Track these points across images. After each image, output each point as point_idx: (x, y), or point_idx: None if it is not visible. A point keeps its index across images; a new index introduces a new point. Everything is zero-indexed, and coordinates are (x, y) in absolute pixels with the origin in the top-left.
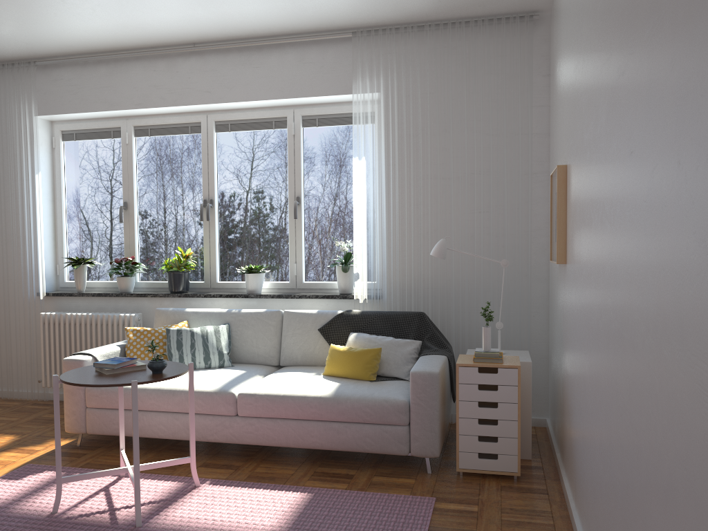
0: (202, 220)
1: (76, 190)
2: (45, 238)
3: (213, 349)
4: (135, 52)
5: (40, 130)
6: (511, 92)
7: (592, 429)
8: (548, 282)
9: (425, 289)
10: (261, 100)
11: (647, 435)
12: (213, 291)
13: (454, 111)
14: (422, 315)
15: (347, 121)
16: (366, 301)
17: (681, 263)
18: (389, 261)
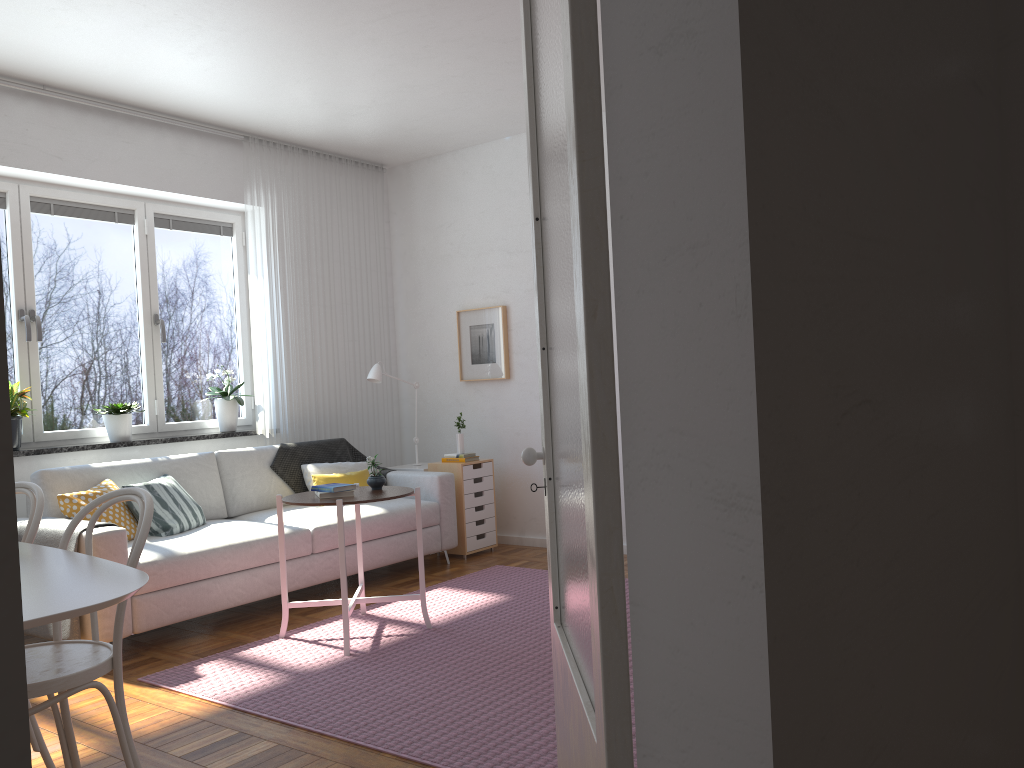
0: (30, 340)
1: None
2: None
3: (192, 503)
4: None
5: None
6: (374, 233)
7: None
8: (399, 405)
9: (320, 418)
10: (134, 186)
11: None
12: (36, 446)
13: (334, 241)
14: (346, 441)
15: (204, 229)
16: (273, 435)
17: None
18: (291, 390)
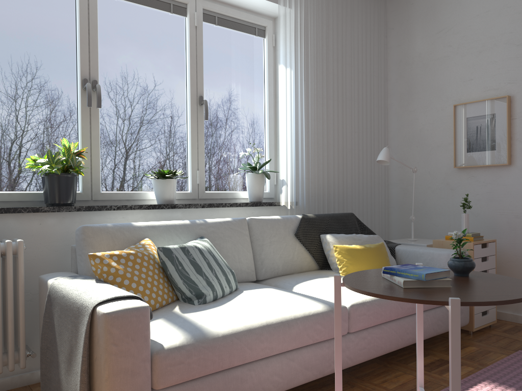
0: (90, 106)
1: None
2: None
3: (226, 268)
4: None
5: None
6: (377, 42)
7: None
8: (388, 189)
9: (330, 194)
10: None
11: None
12: (94, 204)
13: (346, 45)
14: (355, 215)
15: (243, 28)
16: (293, 207)
17: None
18: (309, 169)
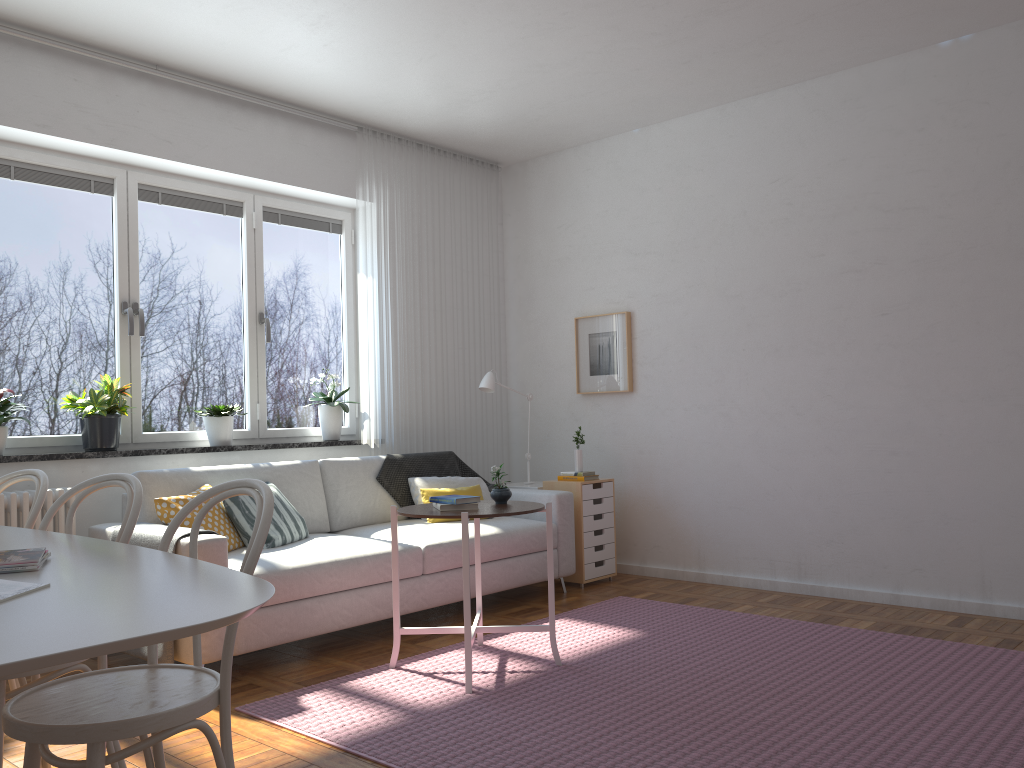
0: (132, 335)
1: None
2: None
3: (295, 514)
4: (54, 41)
5: None
6: (487, 234)
7: (772, 489)
8: (508, 419)
9: (426, 429)
10: (244, 175)
11: (932, 447)
12: (134, 448)
13: (446, 242)
14: (455, 454)
15: (313, 225)
16: (378, 446)
17: (984, 362)
18: (398, 398)
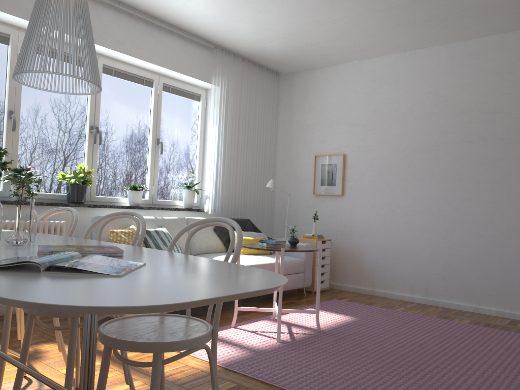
0: (95, 143)
1: None
2: None
3: (177, 244)
4: None
5: None
6: (271, 109)
7: (415, 250)
8: (273, 205)
9: (235, 206)
10: (157, 65)
11: (502, 234)
12: (91, 203)
13: (252, 110)
14: (250, 220)
15: (186, 95)
16: (212, 213)
17: None
18: (223, 189)
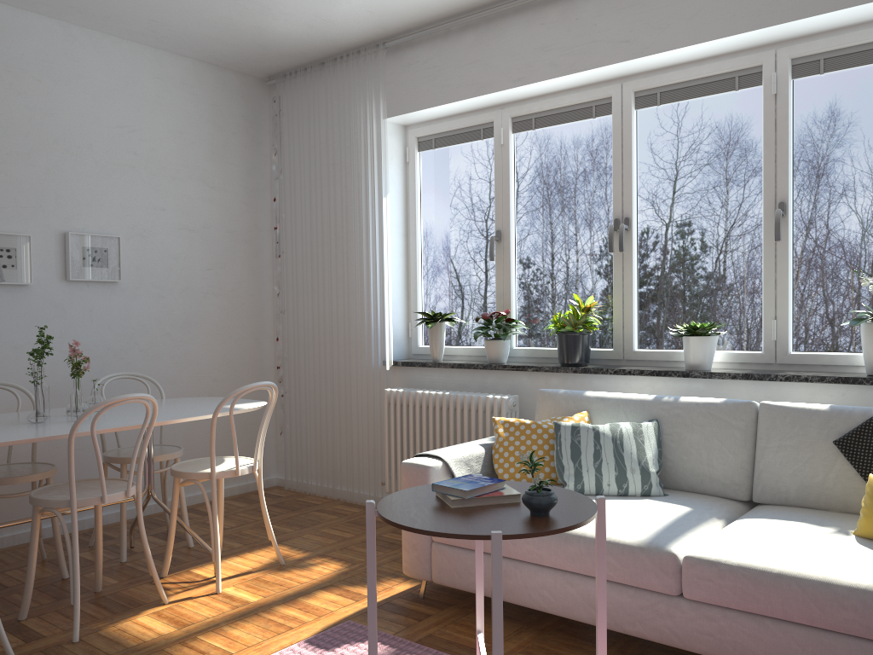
0: (611, 252)
1: (434, 218)
2: (395, 286)
3: (632, 463)
4: (514, 1)
5: (390, 138)
6: None
7: None
8: None
9: None
10: (716, 39)
11: None
12: (627, 365)
13: None
14: None
15: None
16: None
17: None
18: None
